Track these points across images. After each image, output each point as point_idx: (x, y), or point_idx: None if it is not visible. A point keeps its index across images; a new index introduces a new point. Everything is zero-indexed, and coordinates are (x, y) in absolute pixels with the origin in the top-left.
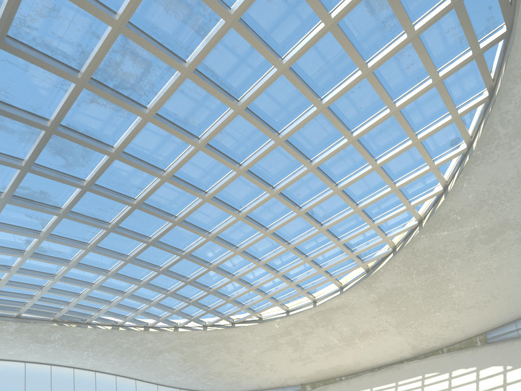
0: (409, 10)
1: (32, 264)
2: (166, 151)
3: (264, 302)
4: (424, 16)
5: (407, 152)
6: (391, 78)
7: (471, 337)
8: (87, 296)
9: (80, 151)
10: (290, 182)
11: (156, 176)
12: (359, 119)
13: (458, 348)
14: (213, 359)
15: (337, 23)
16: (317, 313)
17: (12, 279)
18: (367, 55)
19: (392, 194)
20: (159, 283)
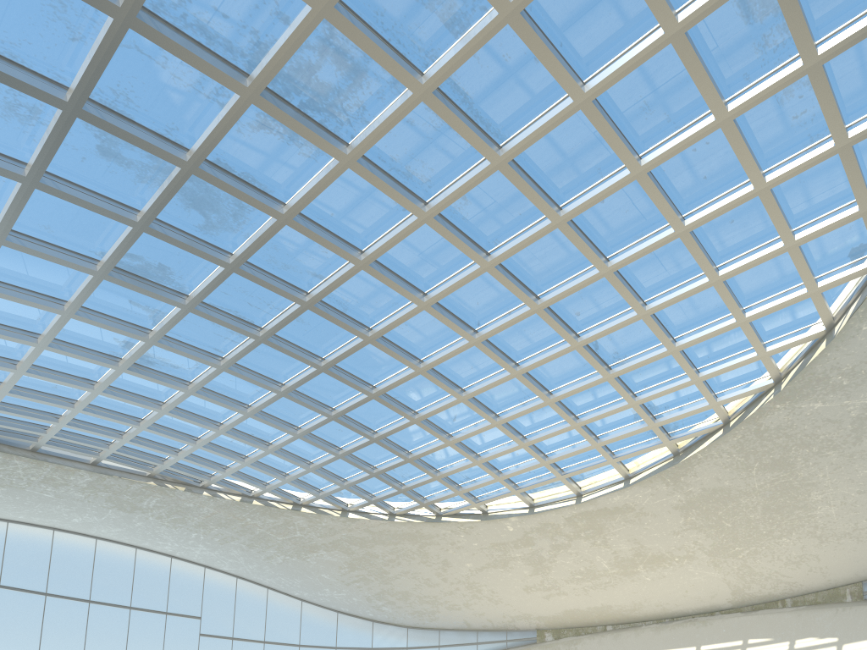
0: (813, 20)
1: (129, 382)
2: (369, 220)
3: (495, 486)
4: (837, 32)
5: (772, 261)
6: (763, 133)
7: (836, 587)
8: (208, 443)
9: (231, 206)
10: (566, 292)
11: (348, 259)
12: (700, 197)
13: (811, 602)
14: (399, 571)
15: (685, 32)
16: (580, 515)
17: (95, 403)
18: (728, 89)
19: (736, 329)
20: (327, 435)
